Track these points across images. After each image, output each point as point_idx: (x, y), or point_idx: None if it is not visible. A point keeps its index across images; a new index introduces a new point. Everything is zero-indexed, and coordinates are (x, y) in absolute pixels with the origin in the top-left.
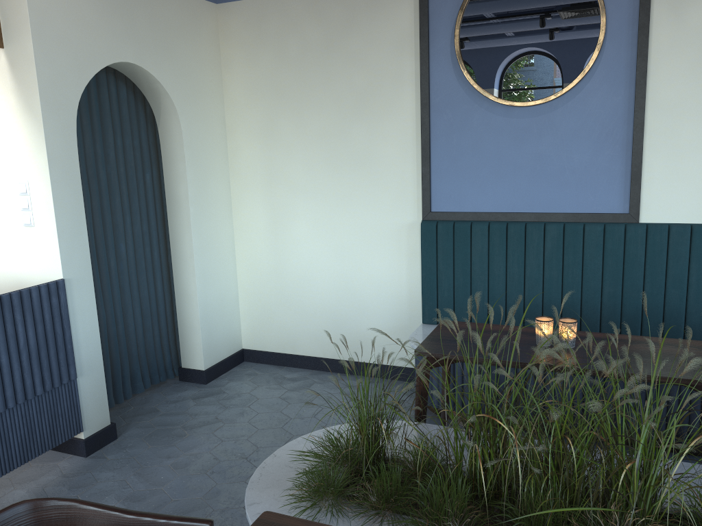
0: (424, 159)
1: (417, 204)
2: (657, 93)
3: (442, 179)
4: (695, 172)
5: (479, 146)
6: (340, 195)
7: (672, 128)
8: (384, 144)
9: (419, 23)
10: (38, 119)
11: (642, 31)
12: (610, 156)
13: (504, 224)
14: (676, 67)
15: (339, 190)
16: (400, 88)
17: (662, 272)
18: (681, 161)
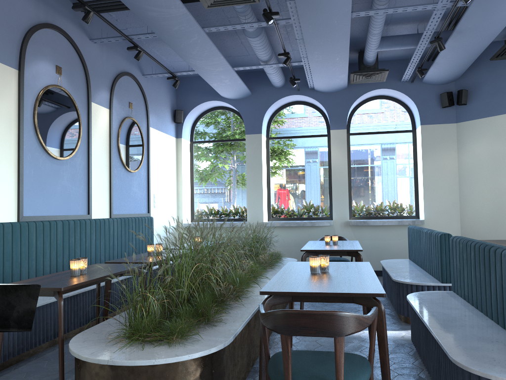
0: None
1: None
2: None
3: None
4: (6, 192)
5: None
6: None
7: None
8: None
9: None
10: None
11: None
12: None
13: None
14: None
15: None
16: None
17: (2, 251)
18: (0, 186)
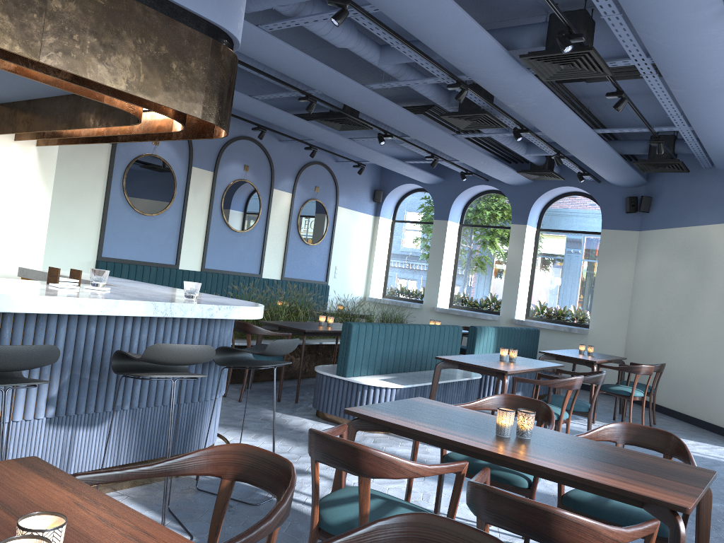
0: (103, 230)
1: (94, 252)
2: (187, 220)
3: (108, 241)
4: (195, 251)
5: (126, 228)
6: (53, 242)
7: (190, 234)
8: (83, 219)
9: (108, 166)
10: (50, 187)
11: (186, 197)
12: (172, 241)
13: (135, 265)
14: (193, 213)
15: (53, 239)
16: (95, 193)
17: None
18: (191, 247)
